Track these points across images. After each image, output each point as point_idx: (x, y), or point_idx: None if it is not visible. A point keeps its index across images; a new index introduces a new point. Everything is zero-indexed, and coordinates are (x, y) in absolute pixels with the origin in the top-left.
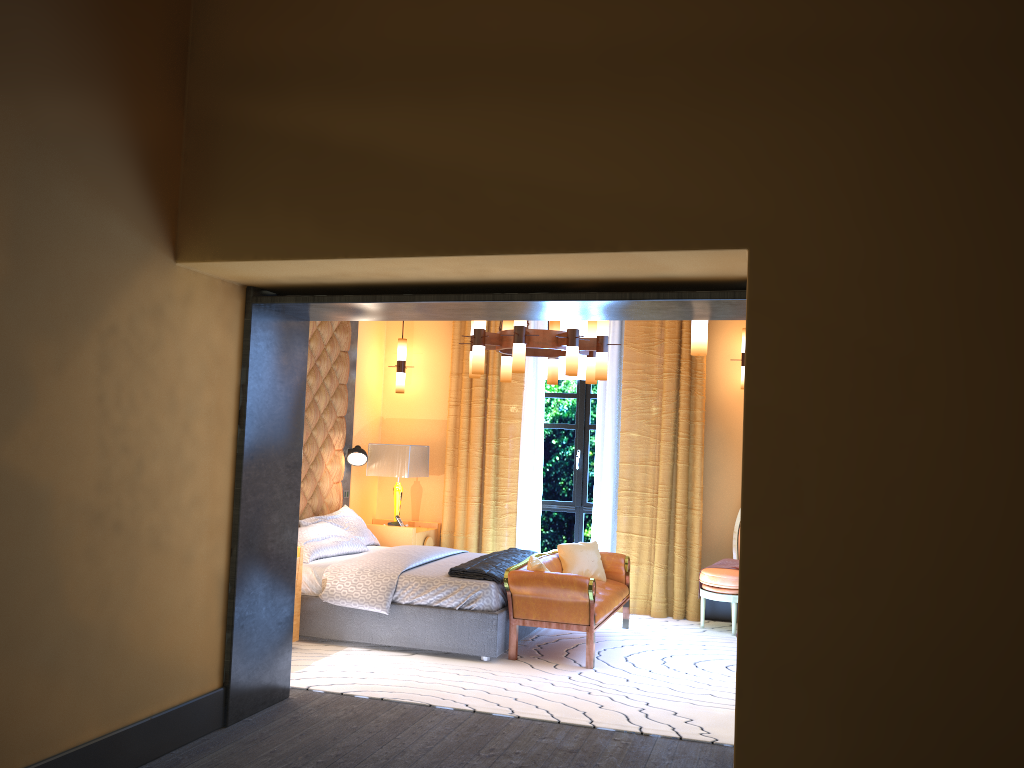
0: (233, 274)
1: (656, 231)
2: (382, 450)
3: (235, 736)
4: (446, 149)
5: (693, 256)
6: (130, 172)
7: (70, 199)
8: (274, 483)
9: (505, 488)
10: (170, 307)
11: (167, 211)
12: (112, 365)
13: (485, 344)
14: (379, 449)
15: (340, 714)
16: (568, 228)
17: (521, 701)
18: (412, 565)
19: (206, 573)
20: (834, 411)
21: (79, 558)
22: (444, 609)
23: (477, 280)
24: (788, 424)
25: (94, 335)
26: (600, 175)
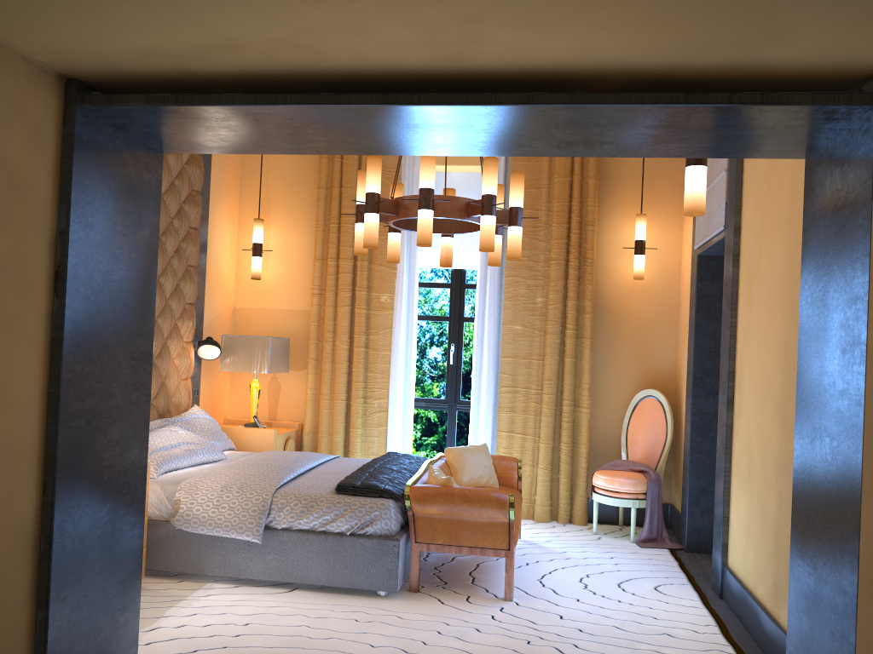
0: (41, 41)
1: None
2: (238, 342)
3: None
4: None
5: None
6: None
7: None
8: (113, 382)
9: (375, 385)
10: None
11: None
12: None
13: (379, 212)
14: (234, 341)
15: None
16: None
17: None
18: (287, 479)
19: (0, 527)
20: None
21: None
22: (332, 535)
23: (445, 69)
24: None
25: None
26: None
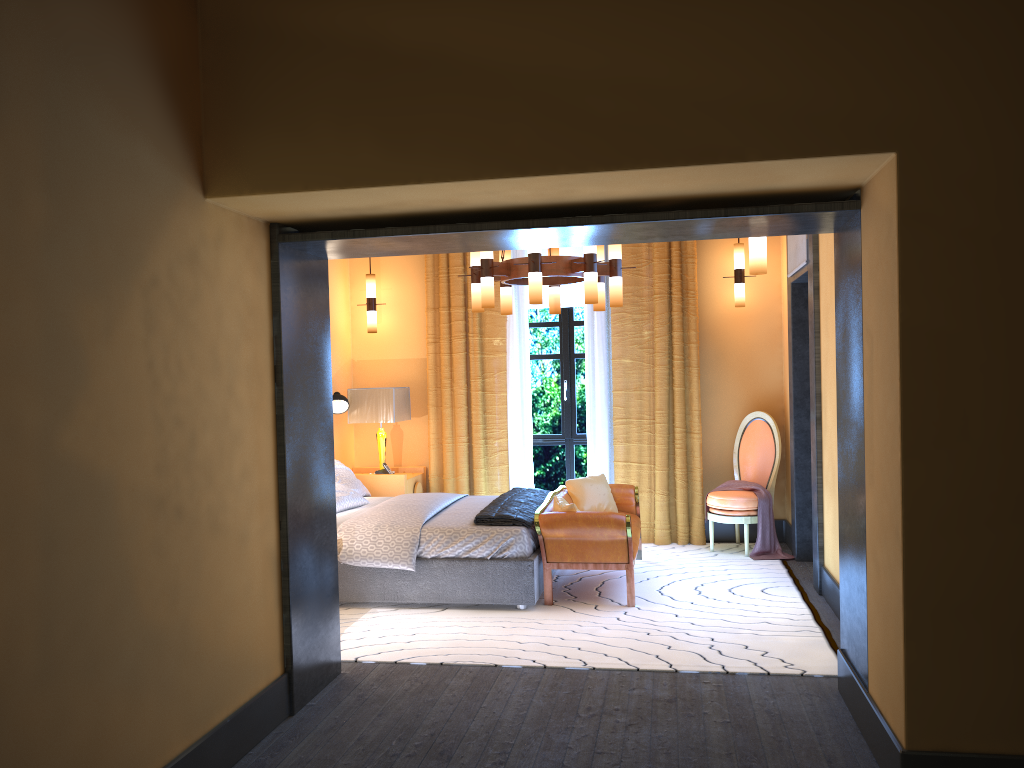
0: (265, 209)
1: (790, 136)
2: (363, 395)
3: (309, 725)
4: (533, 50)
5: (826, 163)
6: (153, 89)
7: (99, 123)
8: (312, 444)
9: (494, 425)
10: (204, 251)
11: (192, 136)
12: (157, 324)
13: (493, 275)
14: (360, 394)
15: (407, 686)
16: (686, 137)
17: (586, 650)
18: (429, 516)
19: (261, 552)
20: (1000, 327)
21: (147, 554)
22: (475, 560)
23: (550, 203)
24: (949, 344)
25: (137, 290)
26: (720, 74)
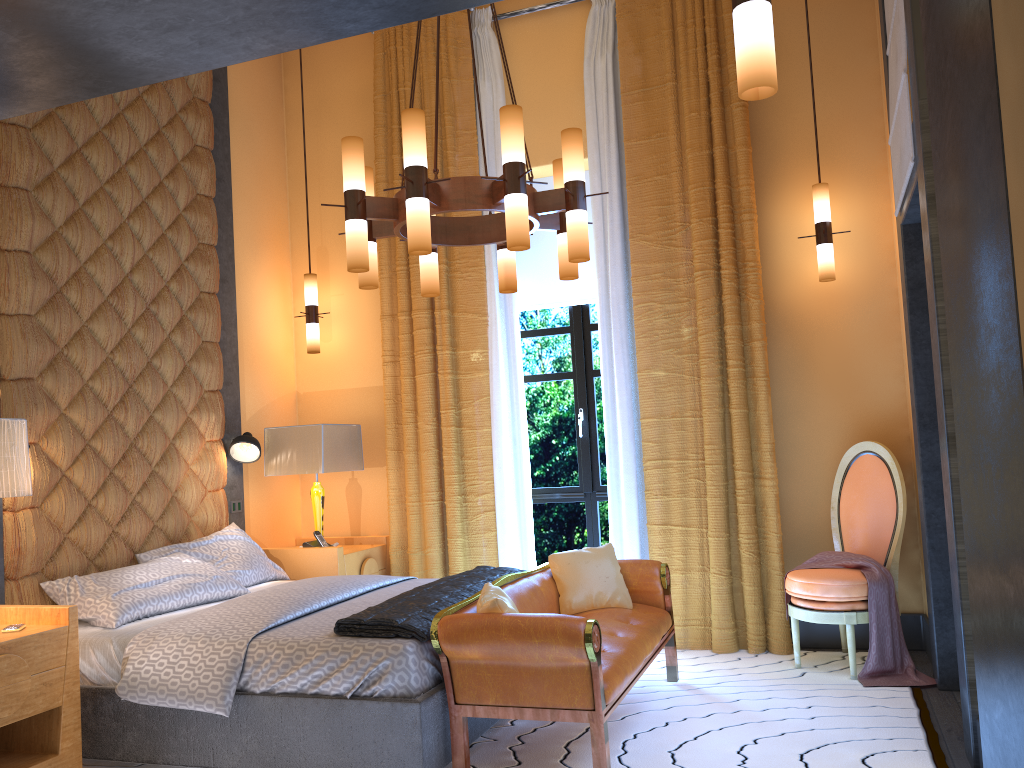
0: None
1: None
2: (284, 436)
3: None
4: None
5: None
6: None
7: None
8: None
9: (475, 475)
10: None
11: None
12: None
13: (367, 218)
14: (279, 435)
15: None
16: None
17: None
18: (285, 618)
19: None
20: None
21: None
22: (326, 699)
23: None
24: None
25: None
26: None
